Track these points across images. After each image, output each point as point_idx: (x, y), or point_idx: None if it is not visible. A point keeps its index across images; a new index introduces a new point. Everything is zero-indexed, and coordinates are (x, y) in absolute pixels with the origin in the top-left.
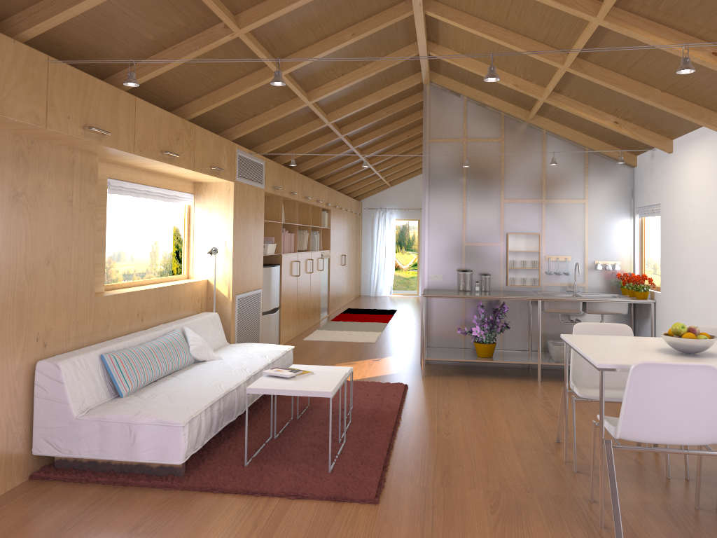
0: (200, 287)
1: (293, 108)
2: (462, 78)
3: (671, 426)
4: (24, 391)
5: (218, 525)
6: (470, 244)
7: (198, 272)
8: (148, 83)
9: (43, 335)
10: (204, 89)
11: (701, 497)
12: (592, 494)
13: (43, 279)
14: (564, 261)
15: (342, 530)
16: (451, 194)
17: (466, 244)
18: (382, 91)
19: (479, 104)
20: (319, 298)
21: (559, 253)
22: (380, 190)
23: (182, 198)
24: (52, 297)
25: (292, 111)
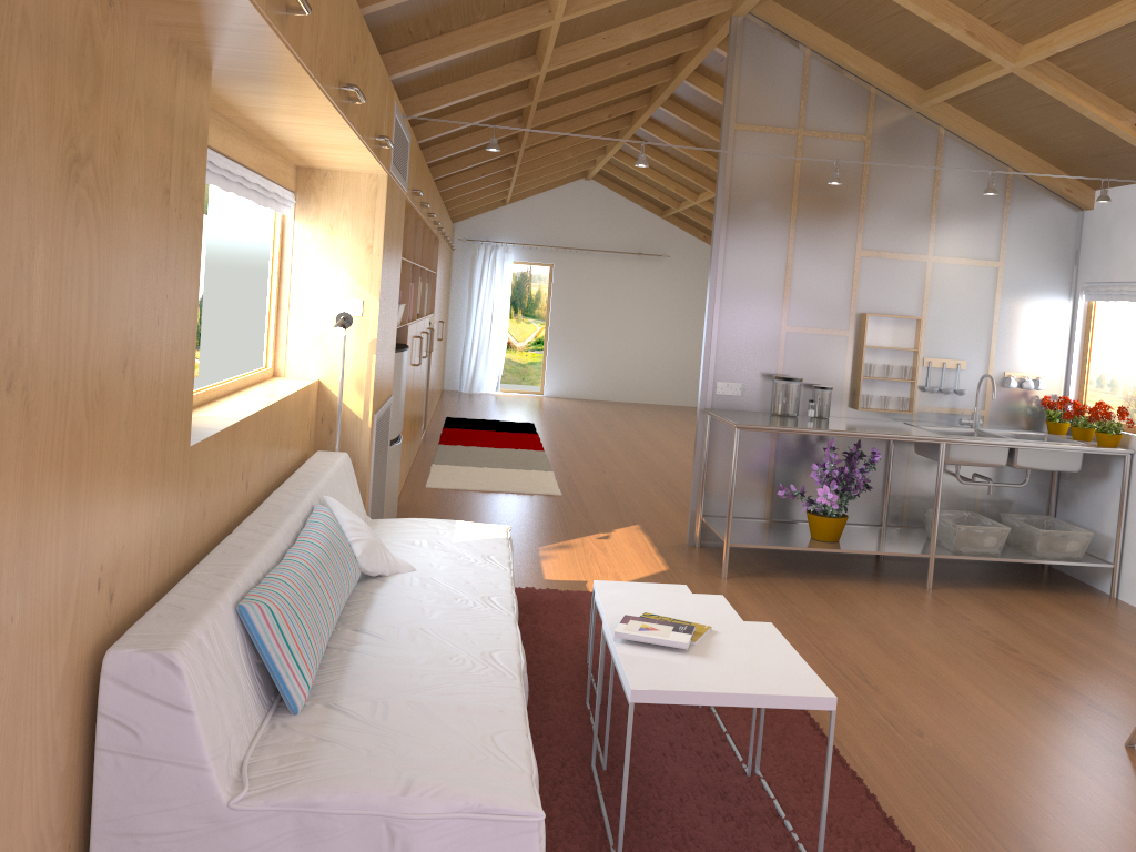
0: (311, 398)
1: (525, 28)
2: (820, 11)
3: None
4: (72, 738)
5: None
6: (796, 329)
7: (298, 362)
8: None
9: (110, 568)
10: None
11: None
12: None
13: (114, 413)
14: (953, 370)
15: None
16: (769, 233)
17: (788, 330)
18: (657, 18)
19: (833, 67)
20: (423, 402)
21: (946, 355)
22: (489, 208)
23: (282, 201)
24: (128, 459)
25: (521, 32)
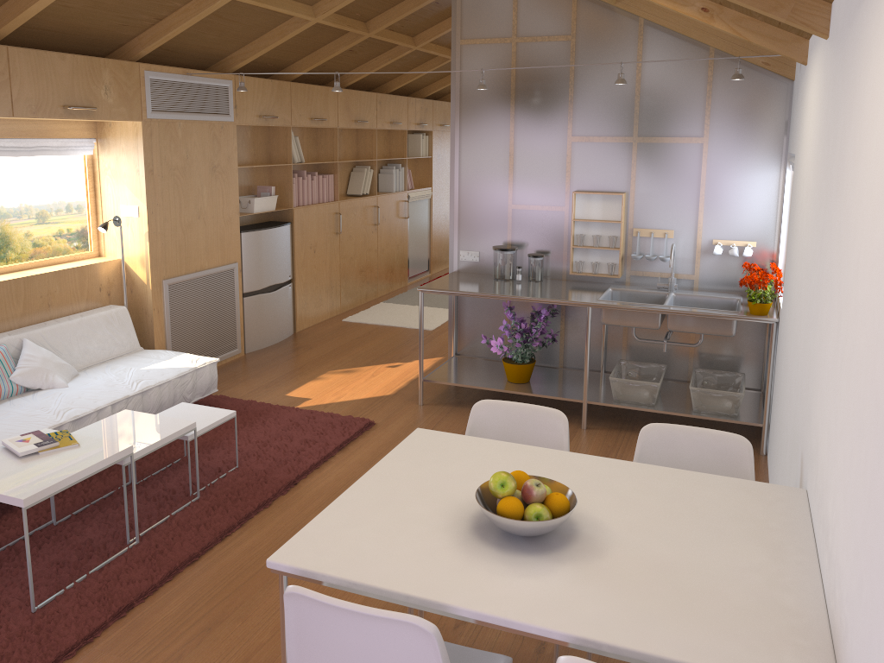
0: (103, 271)
1: (208, 6)
2: None
3: None
4: None
5: None
6: (520, 206)
7: (111, 247)
8: None
9: None
10: None
11: None
12: None
13: None
14: (662, 238)
15: None
16: (493, 128)
17: (513, 207)
18: None
19: None
20: (403, 255)
21: (655, 226)
22: None
23: (64, 148)
24: None
25: (209, 9)
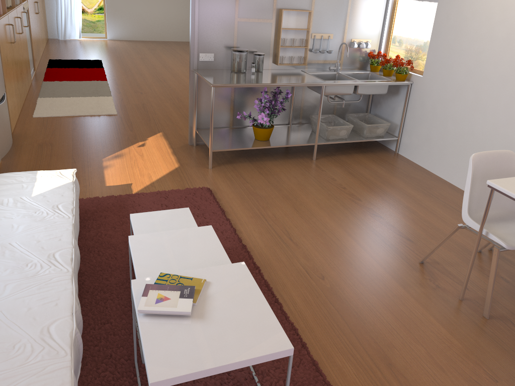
0: None
1: None
2: None
3: None
4: None
5: None
6: (243, 19)
7: None
8: None
9: None
10: None
11: None
12: None
13: None
14: (326, 39)
15: None
16: None
17: (239, 20)
18: None
19: None
20: (28, 58)
21: (323, 32)
22: None
23: None
24: None
25: None
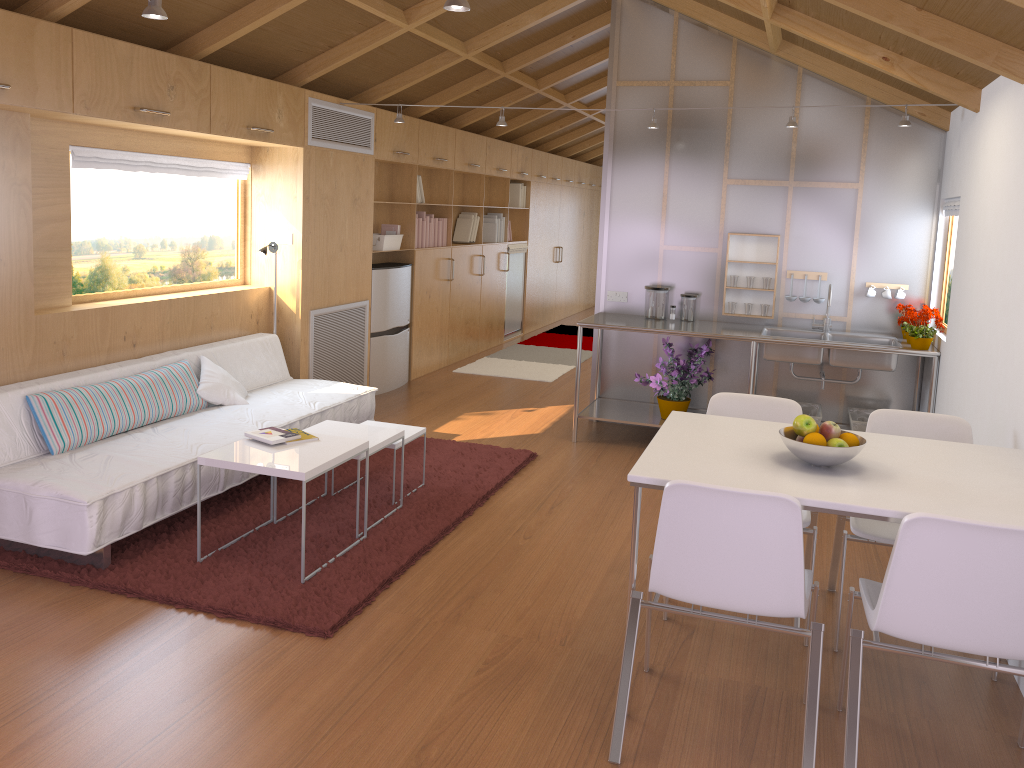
0: (255, 298)
1: (385, 36)
2: None
3: (724, 584)
4: None
5: (90, 646)
6: (671, 247)
7: (258, 275)
8: (108, 6)
9: None
10: (212, 11)
11: (830, 684)
12: (645, 660)
13: None
14: (815, 281)
15: (245, 674)
16: (647, 169)
17: (665, 248)
18: (547, 4)
19: (699, 25)
20: (501, 310)
21: (808, 268)
22: None
23: (226, 171)
24: None
25: (384, 39)
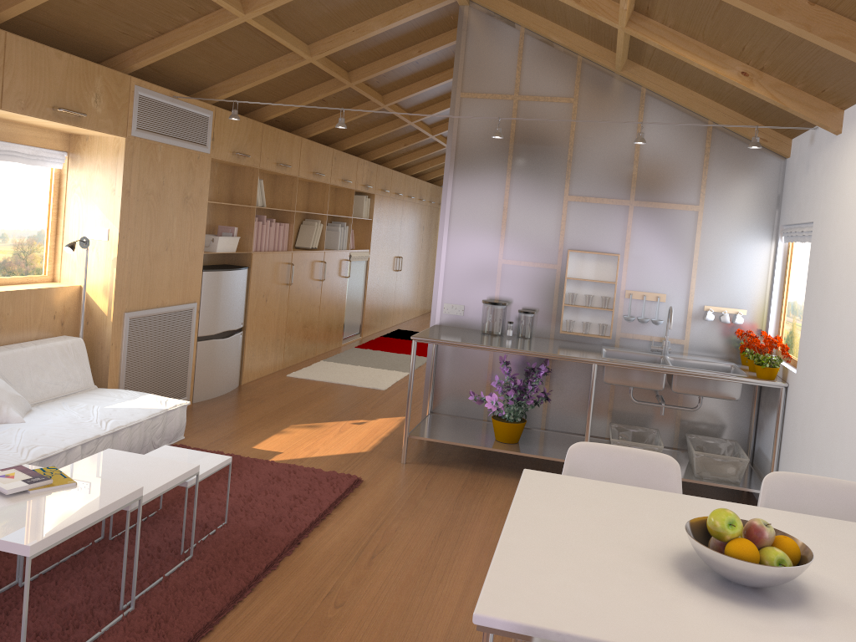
0: (60, 297)
1: (219, 25)
2: None
3: None
4: None
5: None
6: (510, 262)
7: (68, 272)
8: None
9: None
10: None
11: None
12: None
13: None
14: (654, 302)
15: None
16: (488, 182)
17: (504, 262)
18: (394, 12)
19: (544, 41)
20: (341, 315)
21: (647, 289)
22: None
23: (35, 157)
24: None
25: (219, 28)
